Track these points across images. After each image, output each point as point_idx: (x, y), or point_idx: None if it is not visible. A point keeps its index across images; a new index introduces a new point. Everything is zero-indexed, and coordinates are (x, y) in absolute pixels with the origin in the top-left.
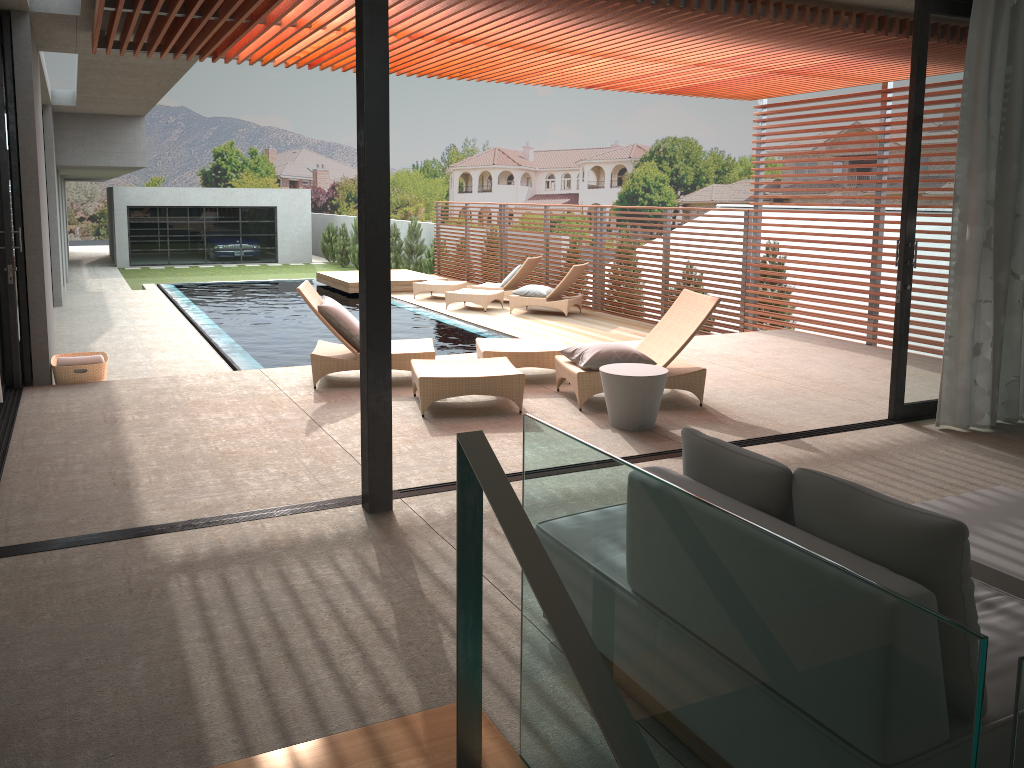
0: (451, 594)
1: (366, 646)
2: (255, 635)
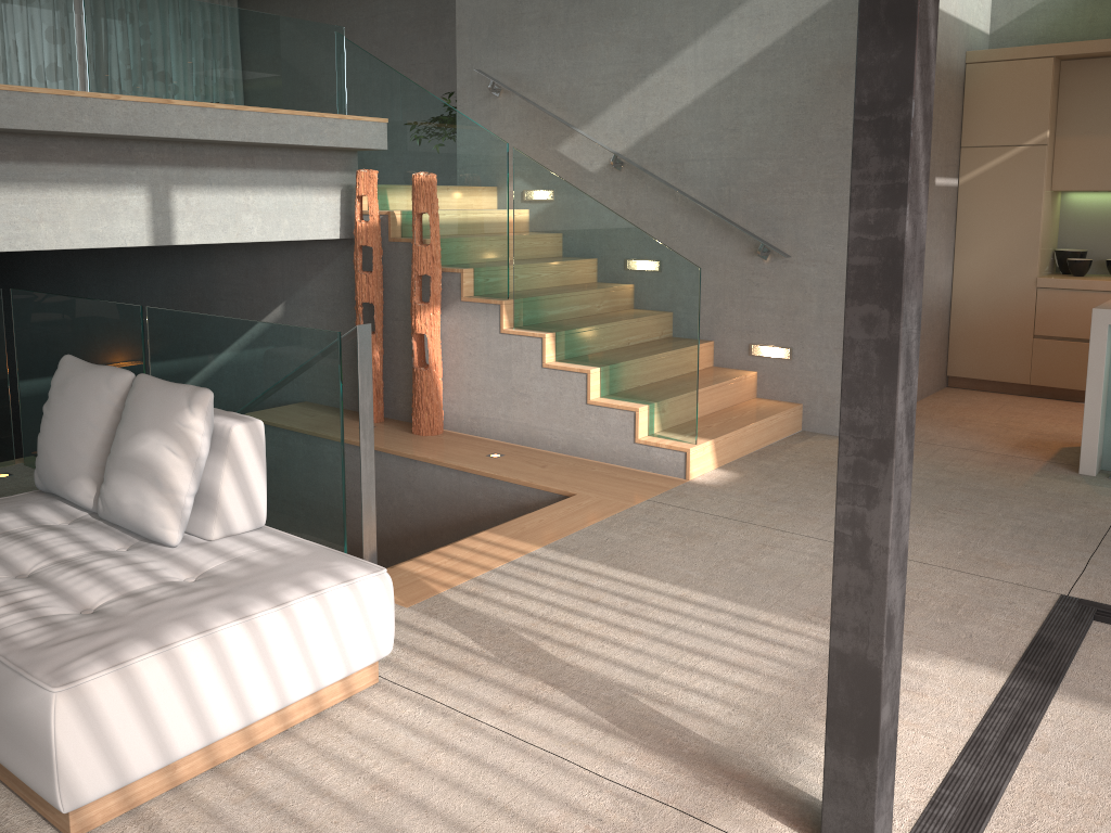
0: (515, 692)
1: (539, 621)
2: (649, 608)
